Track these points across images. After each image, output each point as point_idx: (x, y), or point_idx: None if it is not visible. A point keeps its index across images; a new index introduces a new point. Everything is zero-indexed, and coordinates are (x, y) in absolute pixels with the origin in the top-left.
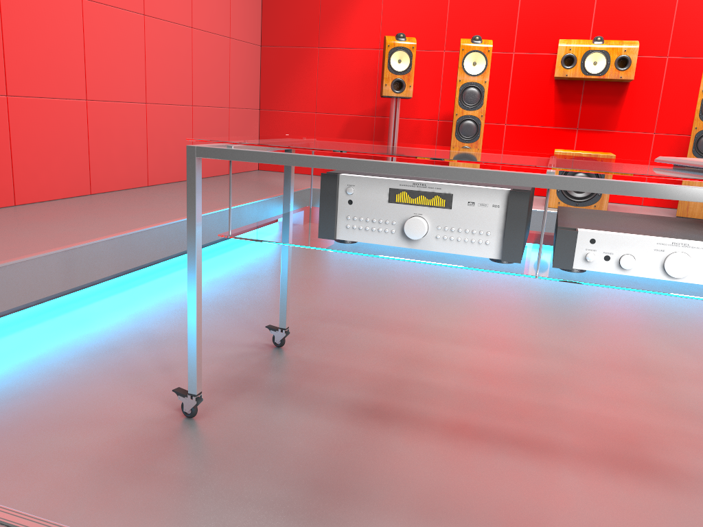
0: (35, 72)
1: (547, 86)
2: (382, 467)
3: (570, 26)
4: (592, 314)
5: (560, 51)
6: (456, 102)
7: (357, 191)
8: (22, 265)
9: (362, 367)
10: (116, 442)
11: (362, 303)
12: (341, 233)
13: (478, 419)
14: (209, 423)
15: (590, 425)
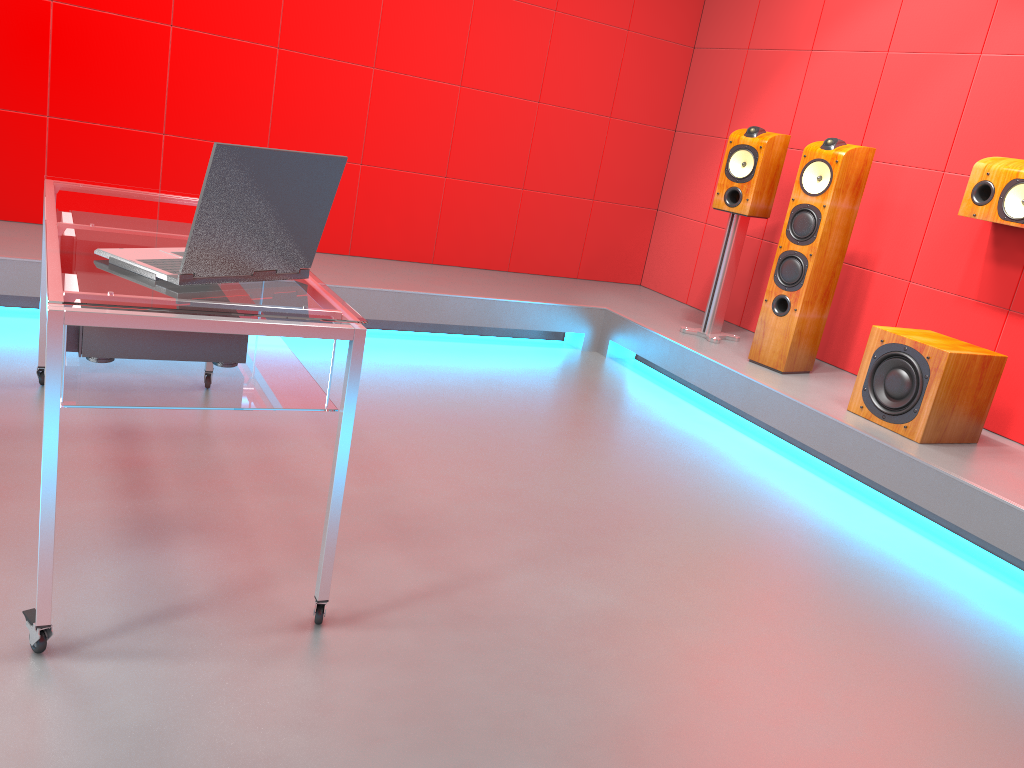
0: (303, 132)
1: (979, 232)
2: (36, 444)
3: None
4: (563, 505)
5: (974, 175)
6: (784, 230)
7: None
8: None
9: (210, 419)
10: None
11: (372, 402)
12: None
13: (163, 467)
14: (41, 391)
15: (214, 510)
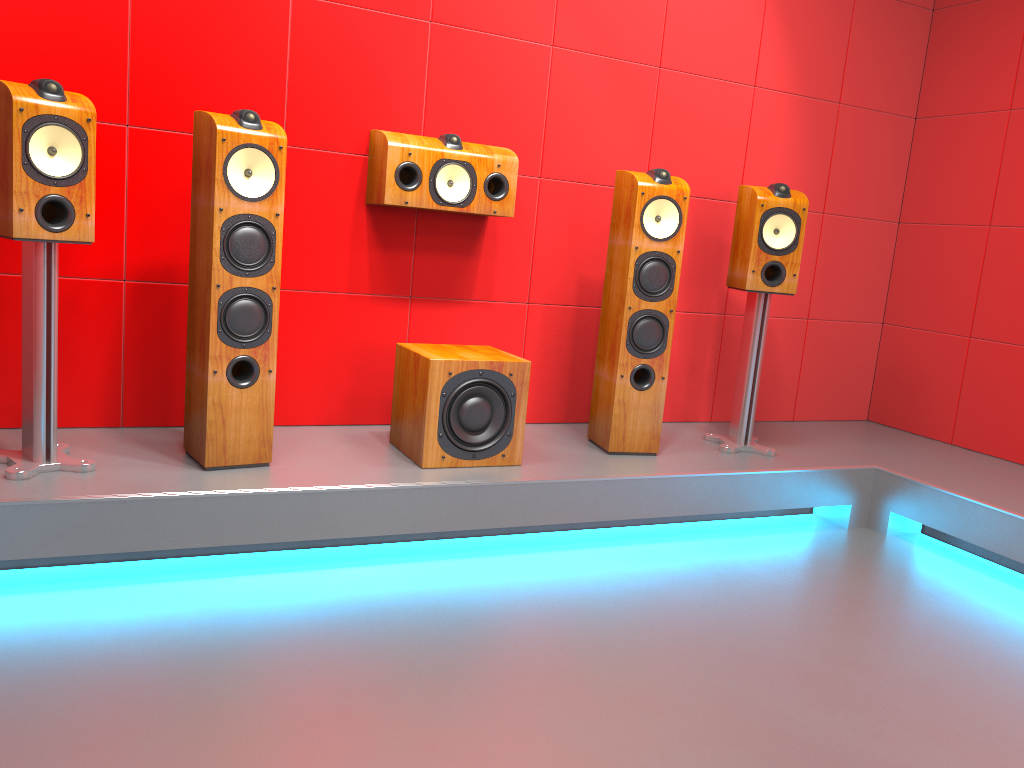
0: None
1: (354, 217)
2: None
3: (388, 106)
4: None
5: (393, 155)
6: (217, 258)
7: None
8: None
9: None
10: None
11: None
12: None
13: None
14: None
15: None
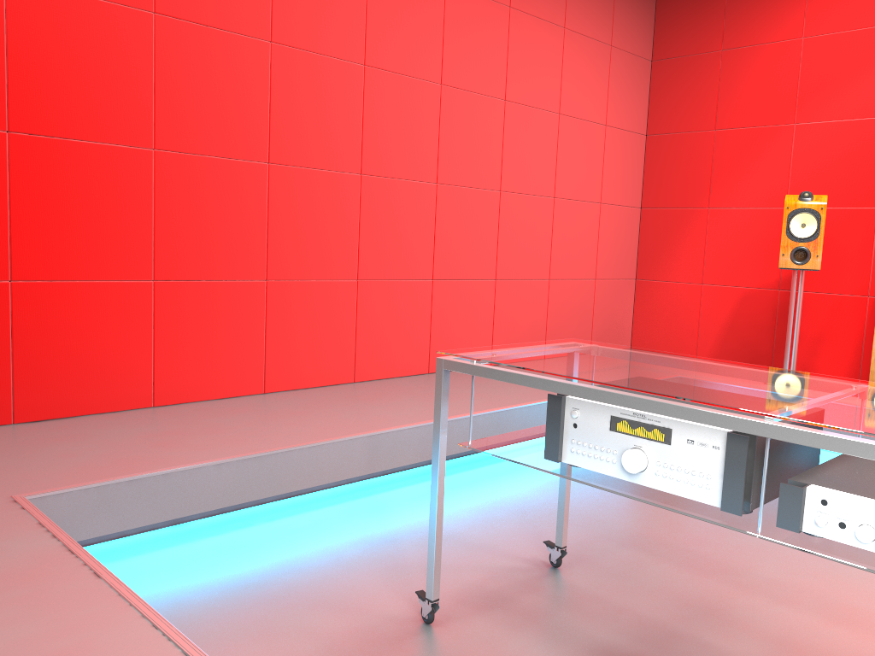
0: (385, 256)
1: None
2: None
3: None
4: None
5: None
6: None
7: (581, 414)
8: (328, 447)
9: (638, 608)
10: (352, 631)
11: (685, 531)
12: (566, 456)
13: None
14: (442, 633)
15: None
